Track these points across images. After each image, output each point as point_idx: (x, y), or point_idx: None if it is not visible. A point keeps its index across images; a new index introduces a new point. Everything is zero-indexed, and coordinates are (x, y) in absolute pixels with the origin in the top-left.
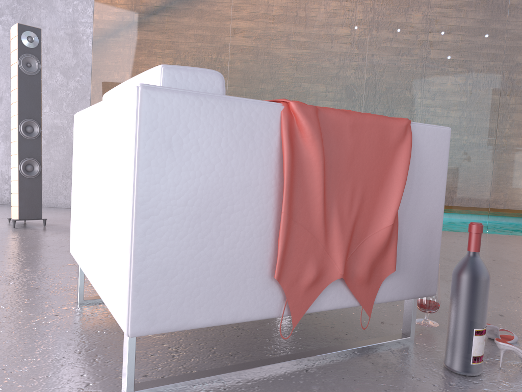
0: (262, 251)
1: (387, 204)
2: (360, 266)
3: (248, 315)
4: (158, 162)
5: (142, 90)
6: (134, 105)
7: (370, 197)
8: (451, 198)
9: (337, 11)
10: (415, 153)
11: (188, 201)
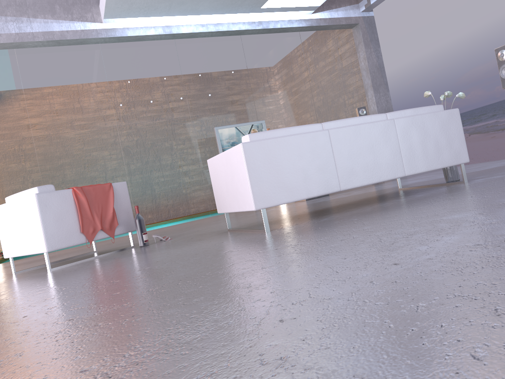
0: (76, 226)
1: (110, 207)
2: (106, 225)
3: (77, 243)
4: (44, 210)
5: (36, 194)
6: (35, 198)
7: (104, 206)
8: (187, 203)
9: (96, 118)
10: (116, 191)
11: (54, 217)
